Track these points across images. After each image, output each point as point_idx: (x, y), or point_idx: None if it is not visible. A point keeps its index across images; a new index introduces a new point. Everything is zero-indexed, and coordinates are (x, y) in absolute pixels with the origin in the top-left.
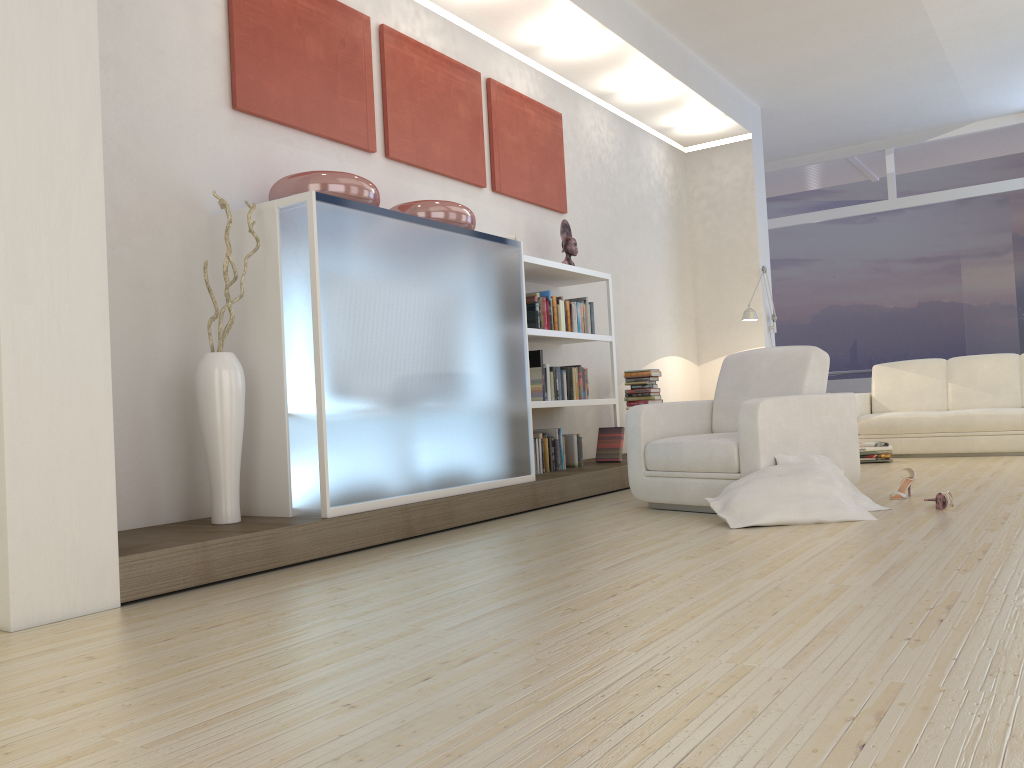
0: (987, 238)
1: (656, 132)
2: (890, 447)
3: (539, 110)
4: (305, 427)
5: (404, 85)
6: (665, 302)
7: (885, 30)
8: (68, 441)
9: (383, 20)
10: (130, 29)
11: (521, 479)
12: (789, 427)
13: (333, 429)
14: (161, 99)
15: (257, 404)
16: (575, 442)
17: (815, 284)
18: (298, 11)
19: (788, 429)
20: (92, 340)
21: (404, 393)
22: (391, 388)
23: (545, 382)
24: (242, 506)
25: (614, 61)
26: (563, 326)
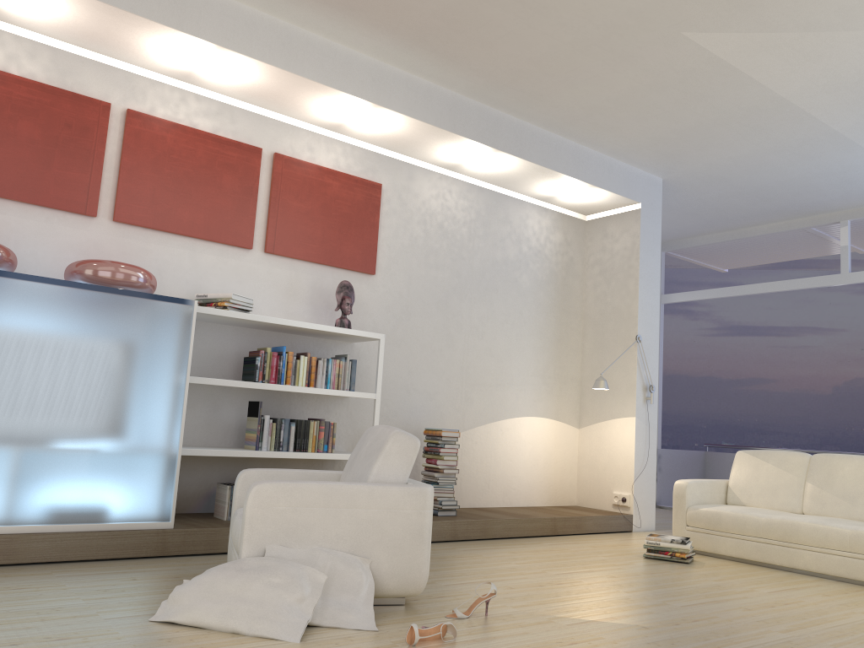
0: None
1: (539, 201)
2: (688, 546)
3: (346, 181)
4: None
5: (147, 159)
6: (530, 363)
7: (726, 100)
8: None
9: (134, 105)
10: None
11: (148, 525)
12: (298, 516)
13: None
14: None
15: None
16: None
17: (839, 354)
18: (14, 100)
19: (296, 519)
20: None
21: None
22: None
23: (261, 432)
24: None
25: (424, 136)
26: (303, 380)
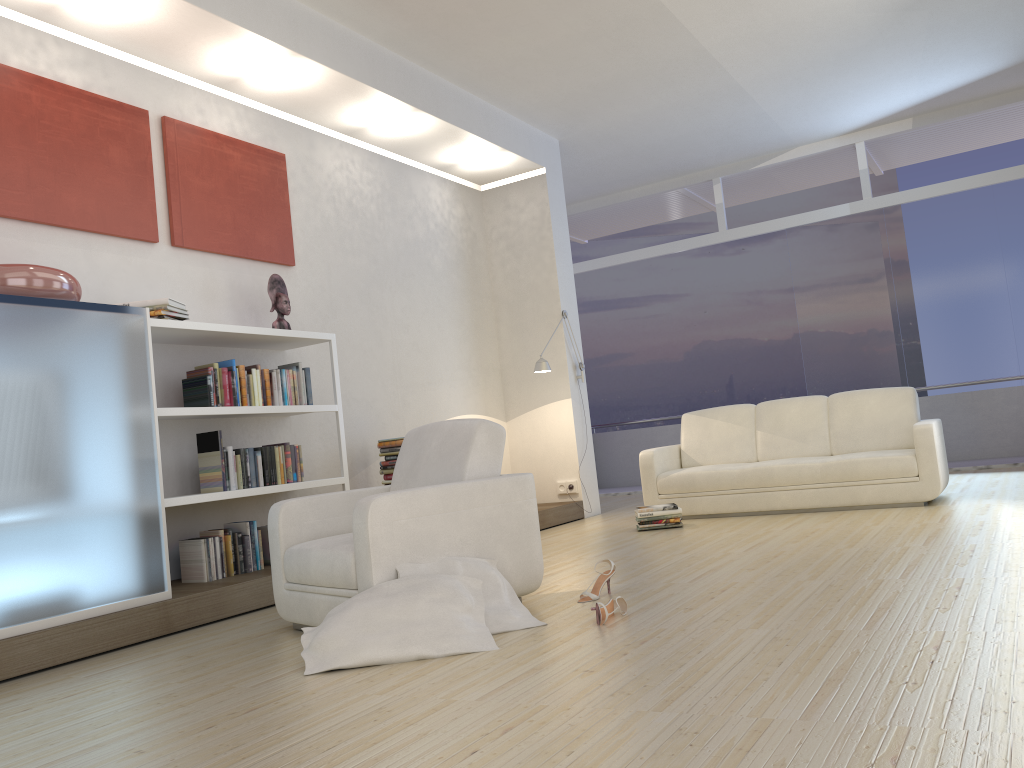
0: (818, 268)
1: (437, 170)
2: (680, 510)
3: (248, 151)
4: None
5: (12, 127)
6: (455, 355)
7: (652, 50)
8: None
9: None
10: None
11: (144, 599)
12: (421, 527)
13: None
14: None
15: None
16: None
17: (686, 320)
18: None
19: (419, 530)
20: None
21: None
22: None
23: (227, 468)
24: None
25: (337, 93)
26: (259, 399)
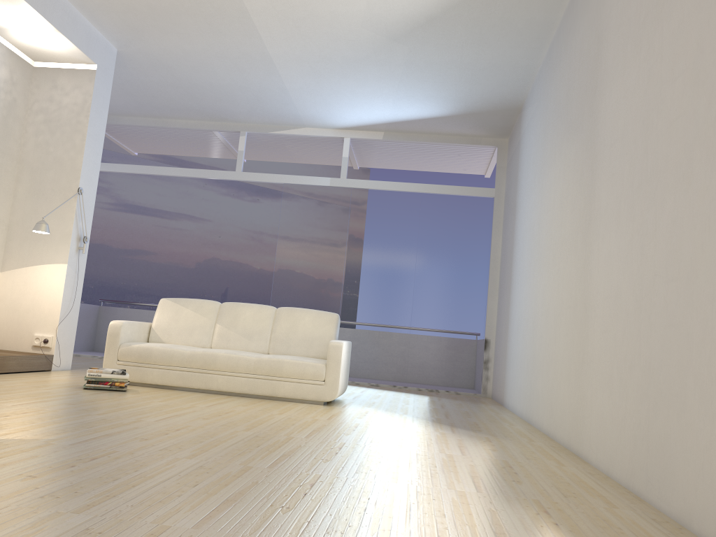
0: (299, 218)
1: None
2: (127, 376)
3: None
4: None
5: None
6: None
7: None
8: None
9: None
10: None
11: None
12: None
13: None
14: None
15: None
16: None
17: (204, 239)
18: None
19: None
20: None
21: None
22: None
23: None
24: None
25: None
26: None
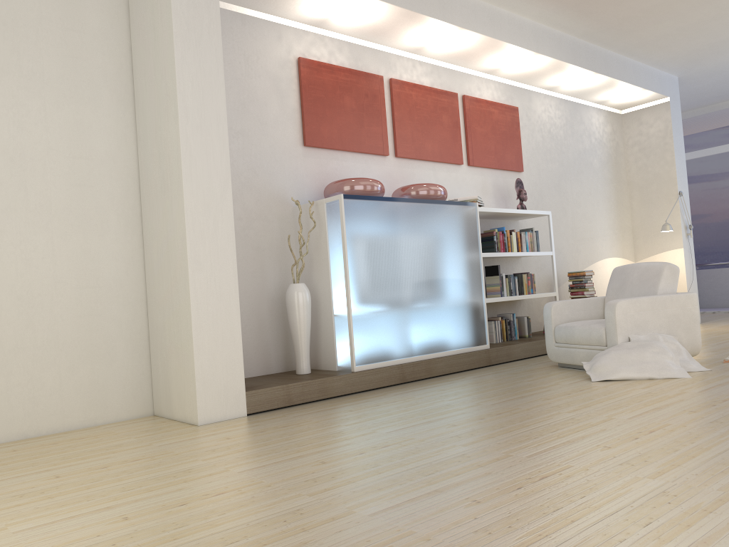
0: None
1: (596, 104)
2: None
3: (501, 108)
4: (342, 322)
5: (406, 112)
6: (605, 221)
7: None
8: (220, 336)
9: (392, 75)
10: (249, 114)
11: (479, 347)
12: (640, 317)
13: (356, 323)
14: (265, 148)
15: (319, 309)
16: (525, 322)
17: None
18: (339, 83)
19: (639, 318)
20: (230, 287)
21: (399, 300)
22: (391, 298)
23: (502, 285)
24: (313, 364)
25: (551, 70)
26: (515, 248)
